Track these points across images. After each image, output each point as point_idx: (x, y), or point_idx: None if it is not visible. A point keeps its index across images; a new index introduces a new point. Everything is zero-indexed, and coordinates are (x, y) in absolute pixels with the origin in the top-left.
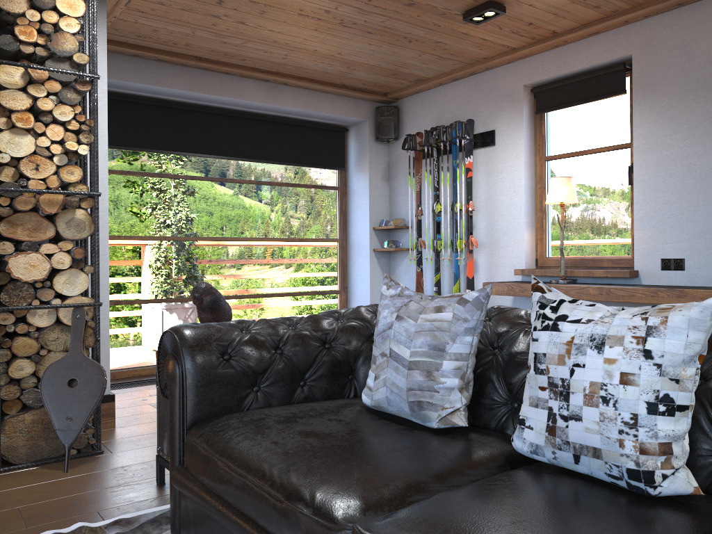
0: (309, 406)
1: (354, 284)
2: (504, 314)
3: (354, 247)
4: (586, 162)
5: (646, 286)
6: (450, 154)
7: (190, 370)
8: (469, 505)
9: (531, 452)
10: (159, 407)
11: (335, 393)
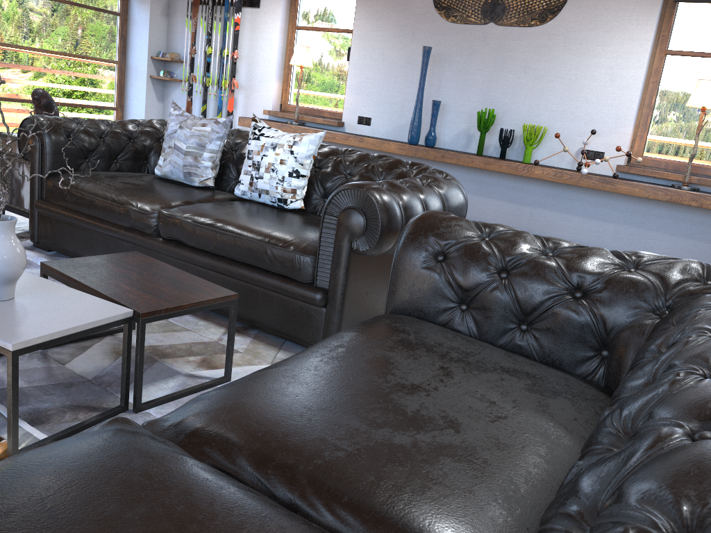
0: (122, 173)
1: (130, 104)
2: (240, 133)
3: (133, 72)
4: (323, 37)
5: (345, 133)
6: (223, 6)
7: (49, 143)
8: (210, 205)
9: (242, 194)
10: (1, 171)
11: (136, 170)
